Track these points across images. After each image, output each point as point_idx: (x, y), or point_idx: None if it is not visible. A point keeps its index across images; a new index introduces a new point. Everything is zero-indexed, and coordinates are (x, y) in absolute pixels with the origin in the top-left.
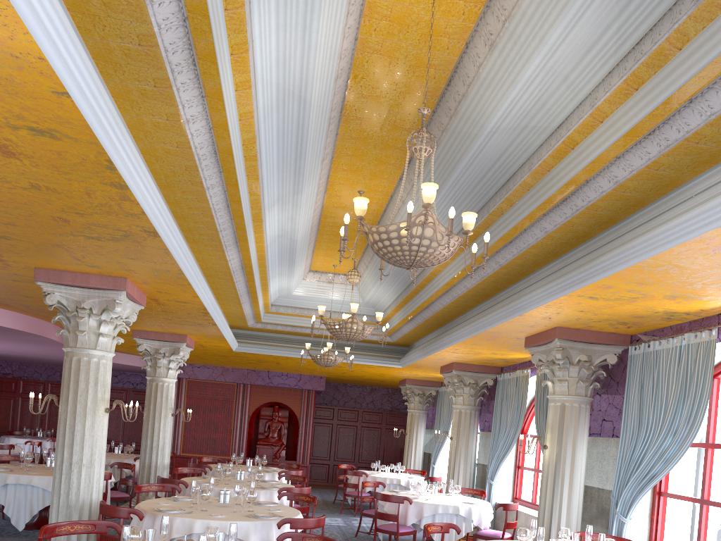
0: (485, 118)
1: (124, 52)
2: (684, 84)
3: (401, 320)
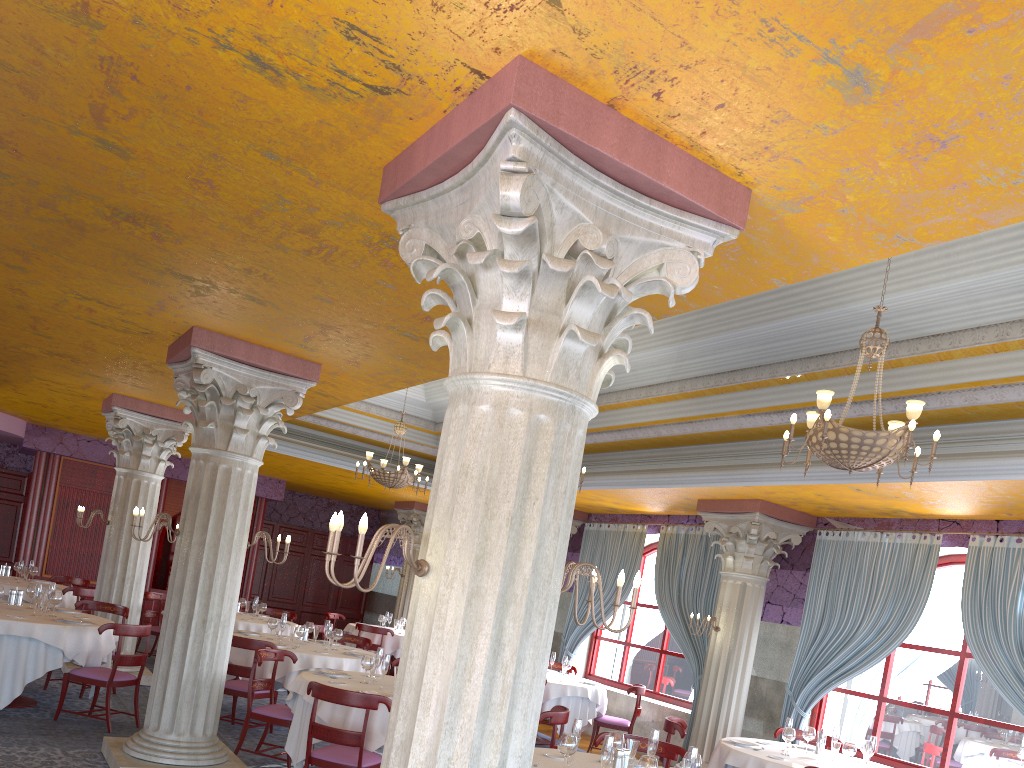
0: (851, 299)
1: None
2: None
3: None
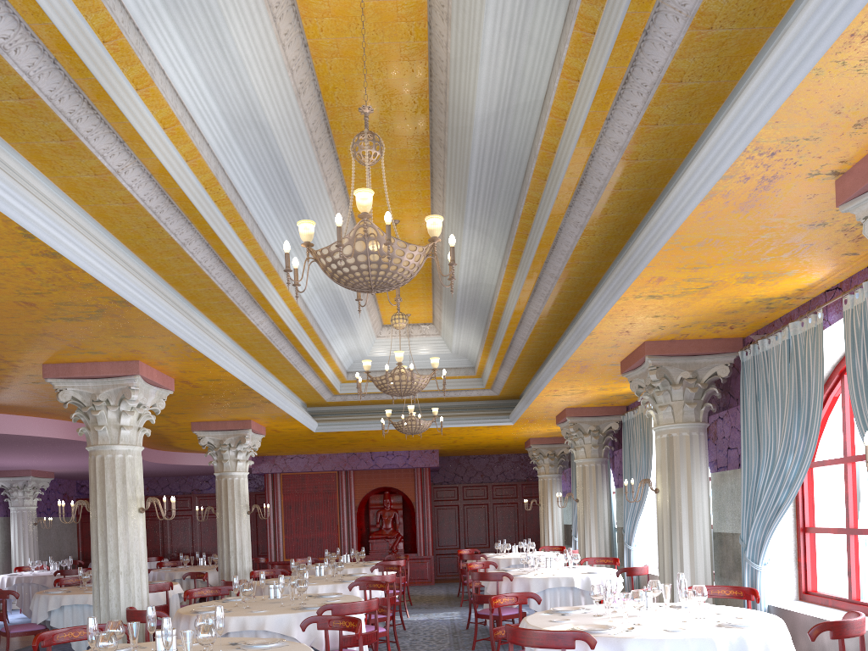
0: (471, 105)
1: (11, 109)
2: (625, 15)
3: (493, 367)
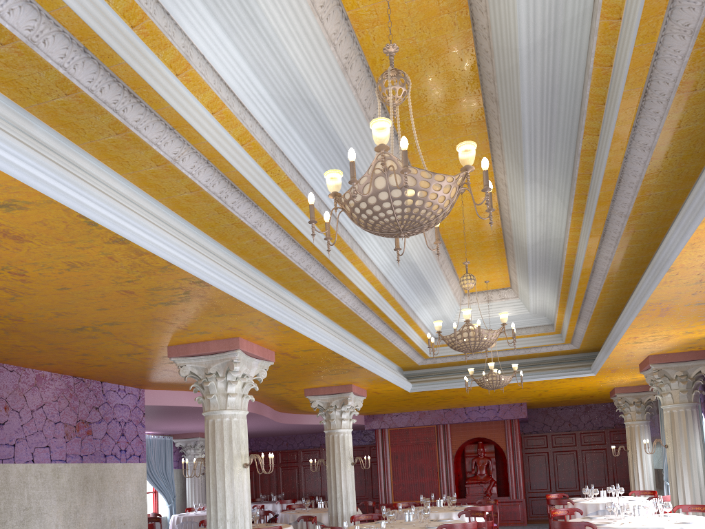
0: (514, 39)
1: (64, 108)
2: None
3: (570, 321)
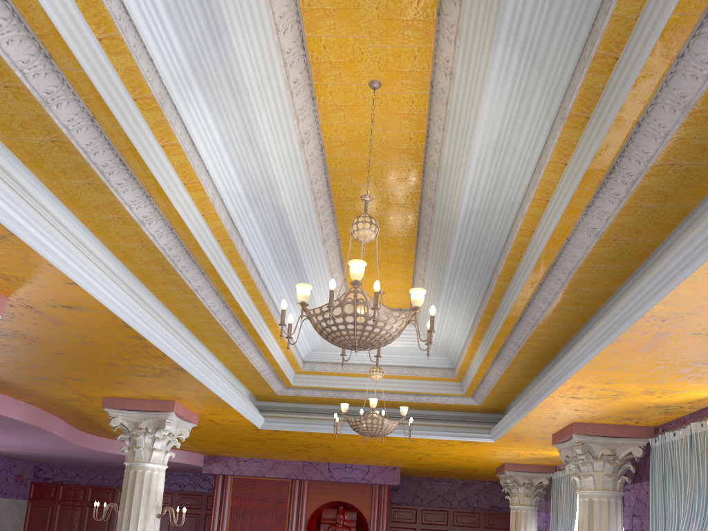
0: None
1: None
2: None
3: (484, 360)
